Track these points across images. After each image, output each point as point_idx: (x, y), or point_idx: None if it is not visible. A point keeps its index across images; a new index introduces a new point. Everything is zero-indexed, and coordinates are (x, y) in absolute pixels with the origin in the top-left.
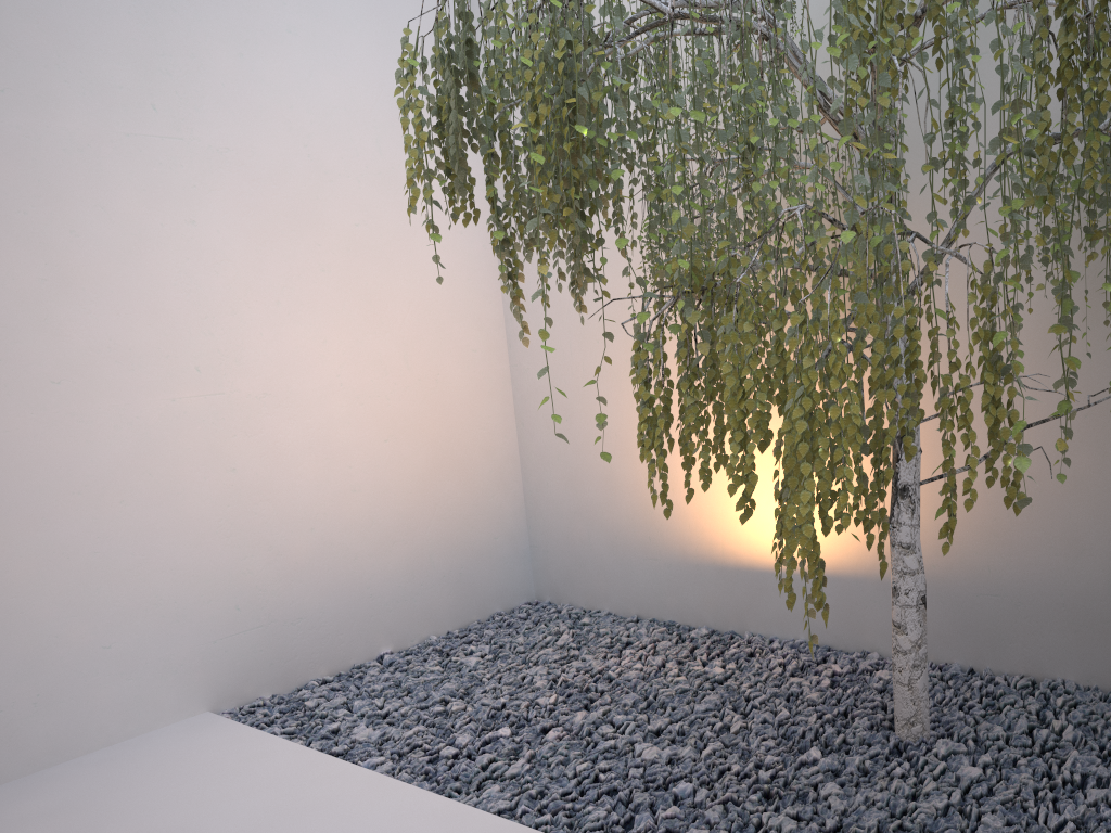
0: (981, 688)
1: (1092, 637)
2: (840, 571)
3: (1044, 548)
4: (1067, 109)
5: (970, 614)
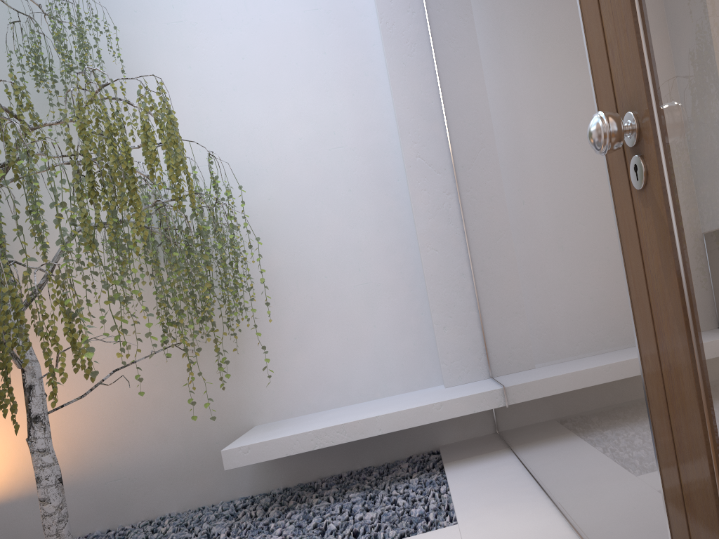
0: (115, 534)
1: (182, 483)
2: None
3: (145, 442)
4: (95, 207)
5: (103, 496)
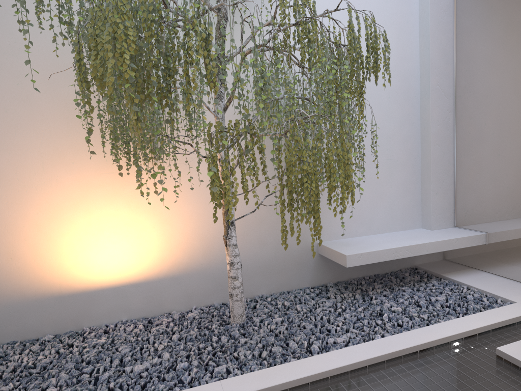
0: None
1: (270, 275)
2: (149, 278)
3: (250, 246)
4: (338, 93)
5: (220, 280)
